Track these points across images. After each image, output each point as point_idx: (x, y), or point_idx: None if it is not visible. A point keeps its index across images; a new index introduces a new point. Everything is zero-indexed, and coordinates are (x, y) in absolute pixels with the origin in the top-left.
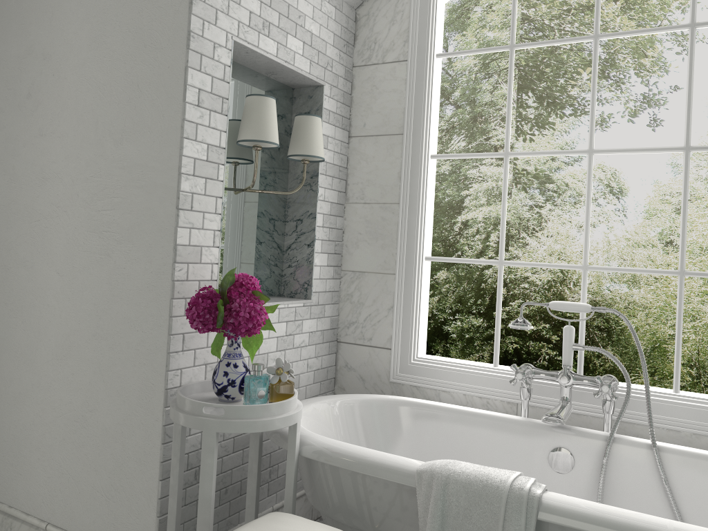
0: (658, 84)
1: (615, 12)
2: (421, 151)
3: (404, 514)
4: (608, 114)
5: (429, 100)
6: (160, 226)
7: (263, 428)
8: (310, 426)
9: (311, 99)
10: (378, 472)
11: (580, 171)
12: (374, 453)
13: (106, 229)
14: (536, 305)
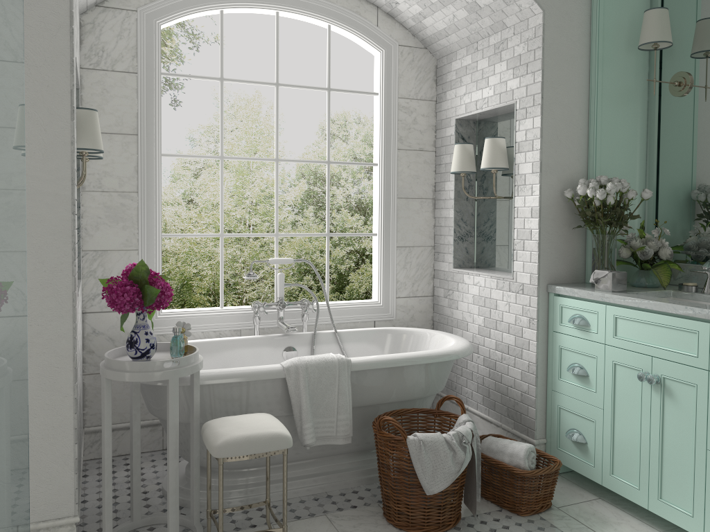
0: (177, 71)
1: None
2: (155, 150)
3: (268, 398)
4: None
5: (159, 110)
6: (52, 230)
7: (200, 367)
8: None
9: None
10: (259, 376)
11: None
12: (248, 368)
13: None
14: None
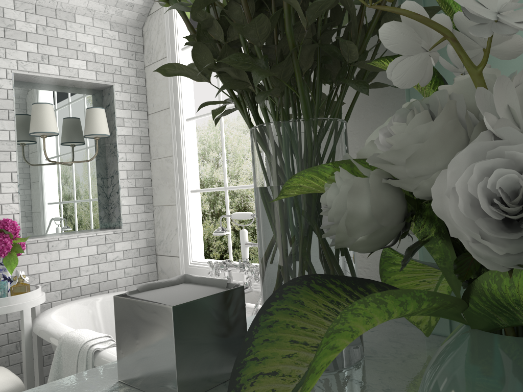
0: None
1: None
2: (179, 117)
3: None
4: None
5: (178, 81)
6: None
7: None
8: (86, 313)
9: (109, 96)
10: (50, 339)
11: None
12: (57, 327)
13: None
14: None
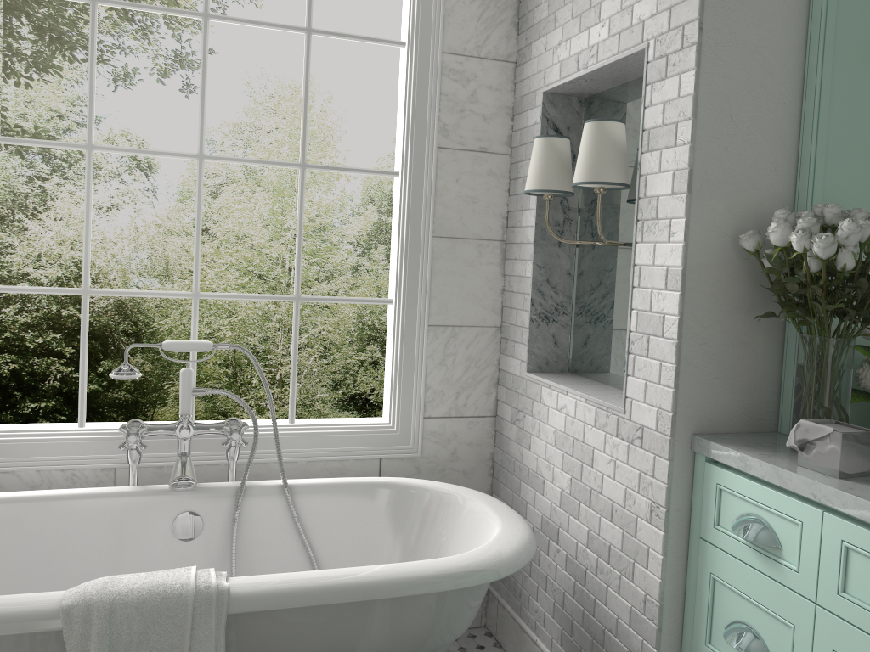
0: (192, 42)
1: None
2: None
3: None
4: (134, 68)
5: None
6: None
7: None
8: None
9: None
10: None
11: (99, 137)
12: None
13: None
14: (42, 311)
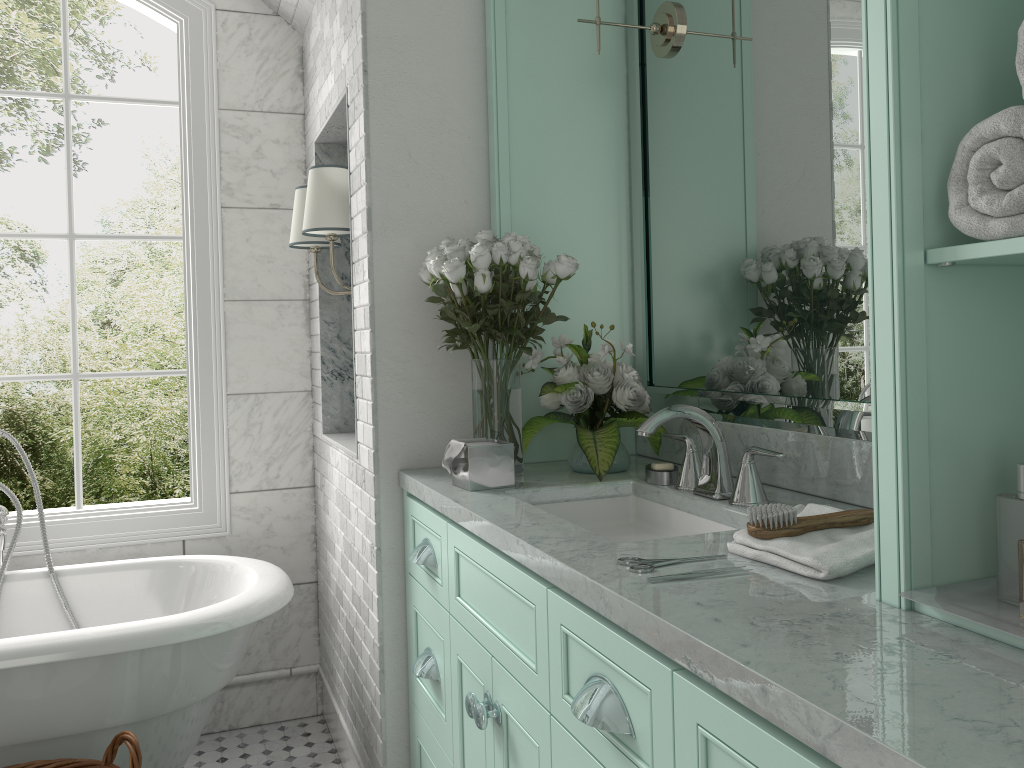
0: (77, 114)
1: (9, 2)
2: None
3: None
4: (11, 147)
5: None
6: None
7: None
8: None
9: None
10: None
11: None
12: None
13: None
14: None
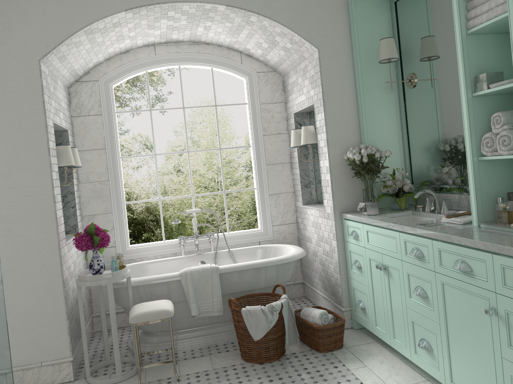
0: (162, 90)
1: None
2: (116, 156)
3: (174, 291)
4: (139, 106)
5: (116, 133)
6: (45, 212)
7: (126, 276)
8: None
9: (61, 137)
10: (165, 279)
11: (129, 138)
12: (160, 275)
13: (5, 218)
14: None
